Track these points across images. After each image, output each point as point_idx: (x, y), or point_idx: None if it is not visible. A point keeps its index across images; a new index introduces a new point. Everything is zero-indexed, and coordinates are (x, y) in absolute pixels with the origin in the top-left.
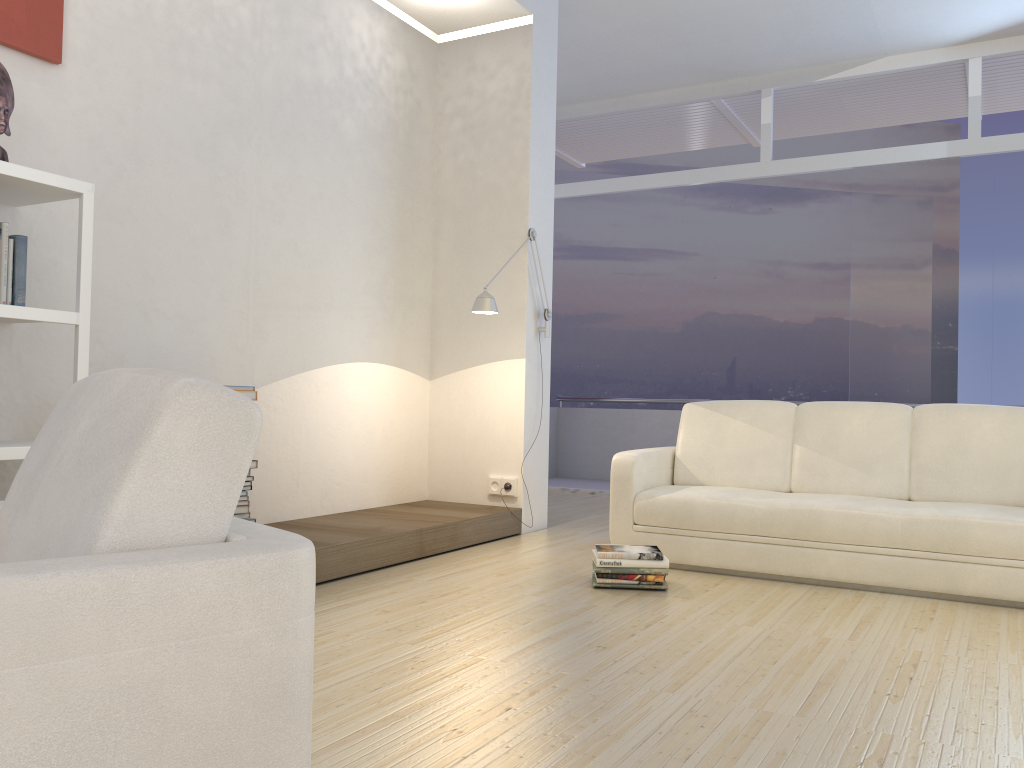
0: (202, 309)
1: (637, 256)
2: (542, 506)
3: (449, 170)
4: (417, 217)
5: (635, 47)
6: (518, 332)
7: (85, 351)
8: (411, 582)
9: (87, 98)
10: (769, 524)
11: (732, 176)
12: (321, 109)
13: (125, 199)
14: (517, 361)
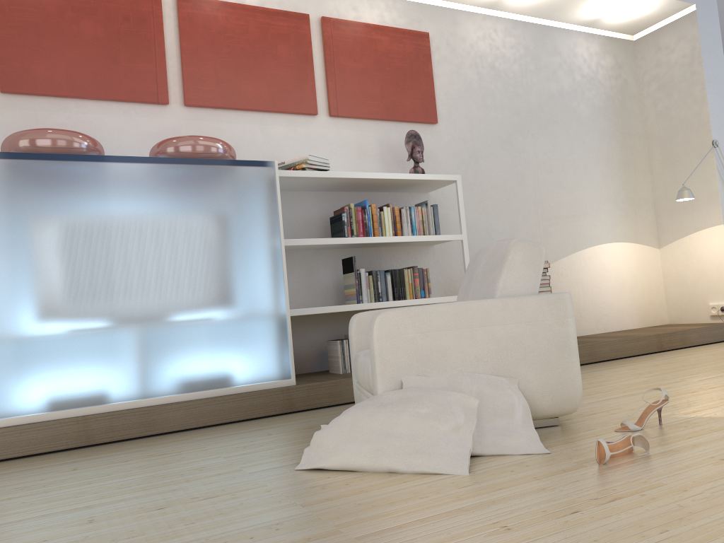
0: (515, 226)
1: None
2: None
3: (652, 116)
4: (635, 150)
5: None
6: (715, 208)
7: (466, 251)
8: (652, 360)
9: (449, 135)
10: None
11: None
12: (564, 104)
13: (472, 178)
14: (717, 227)
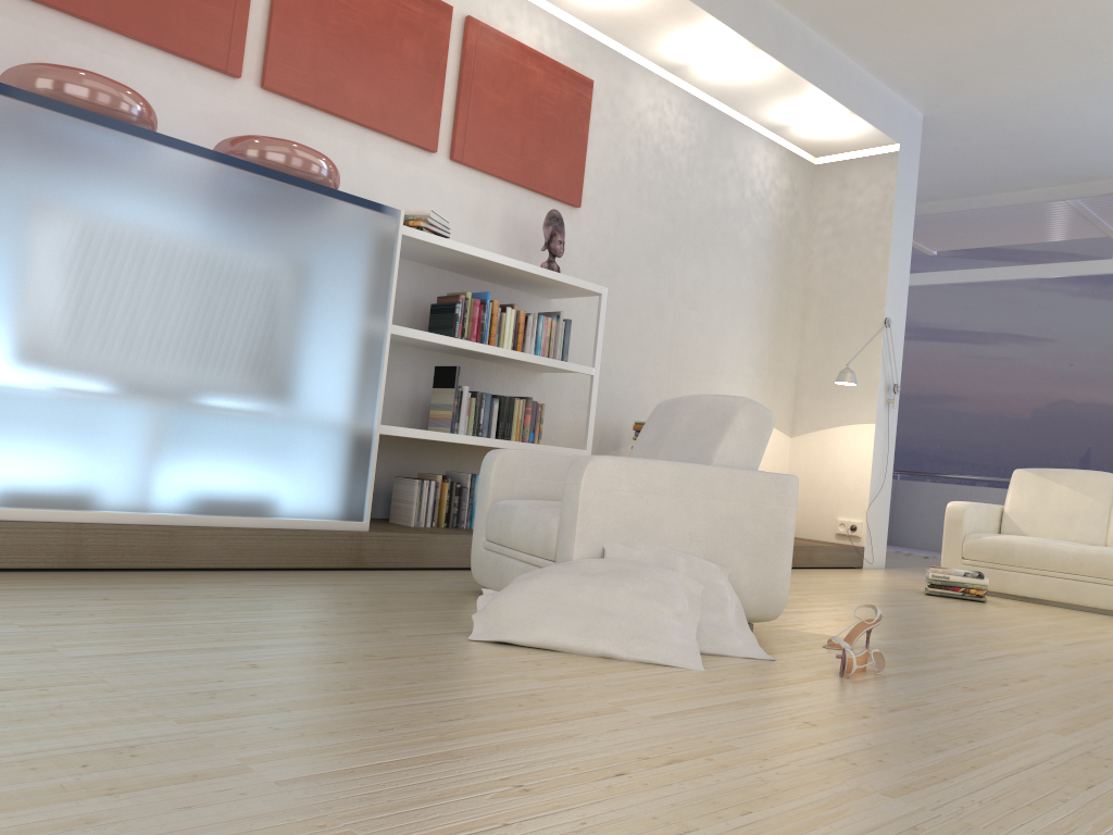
0: (642, 370)
1: (986, 340)
2: (881, 549)
3: (818, 267)
4: (790, 305)
5: (991, 158)
6: (870, 402)
7: (595, 392)
8: None
9: (590, 228)
10: (1079, 564)
11: (1083, 271)
12: (727, 224)
13: None
14: (867, 425)
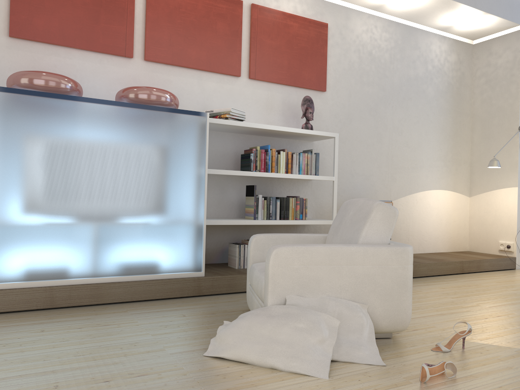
0: (371, 171)
1: None
2: None
3: (478, 101)
4: (462, 124)
5: None
6: (513, 175)
7: (335, 189)
8: (456, 280)
9: (333, 101)
10: None
11: None
12: (418, 86)
13: (345, 134)
14: (513, 188)
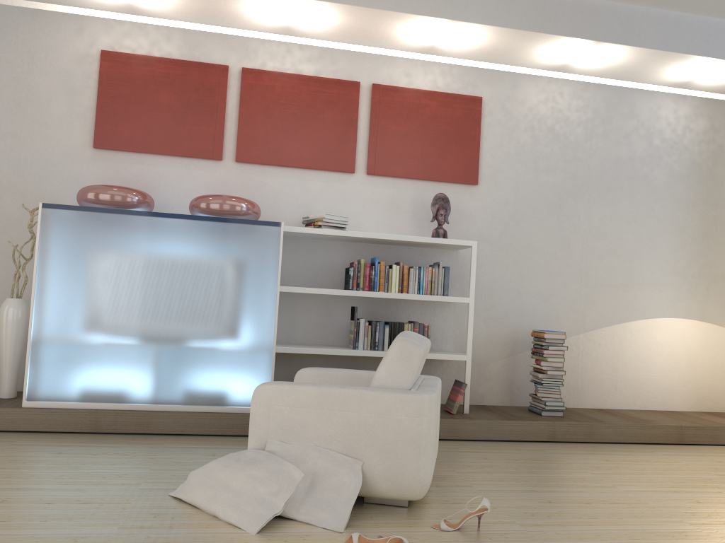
0: (551, 290)
1: None
2: None
3: None
4: (720, 221)
5: None
6: None
7: (471, 314)
8: (649, 453)
9: (490, 196)
10: None
11: None
12: (634, 169)
13: (509, 239)
14: None
